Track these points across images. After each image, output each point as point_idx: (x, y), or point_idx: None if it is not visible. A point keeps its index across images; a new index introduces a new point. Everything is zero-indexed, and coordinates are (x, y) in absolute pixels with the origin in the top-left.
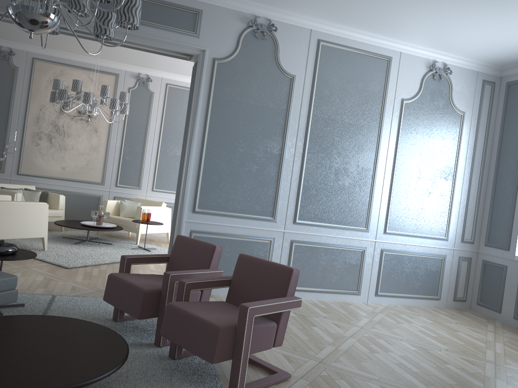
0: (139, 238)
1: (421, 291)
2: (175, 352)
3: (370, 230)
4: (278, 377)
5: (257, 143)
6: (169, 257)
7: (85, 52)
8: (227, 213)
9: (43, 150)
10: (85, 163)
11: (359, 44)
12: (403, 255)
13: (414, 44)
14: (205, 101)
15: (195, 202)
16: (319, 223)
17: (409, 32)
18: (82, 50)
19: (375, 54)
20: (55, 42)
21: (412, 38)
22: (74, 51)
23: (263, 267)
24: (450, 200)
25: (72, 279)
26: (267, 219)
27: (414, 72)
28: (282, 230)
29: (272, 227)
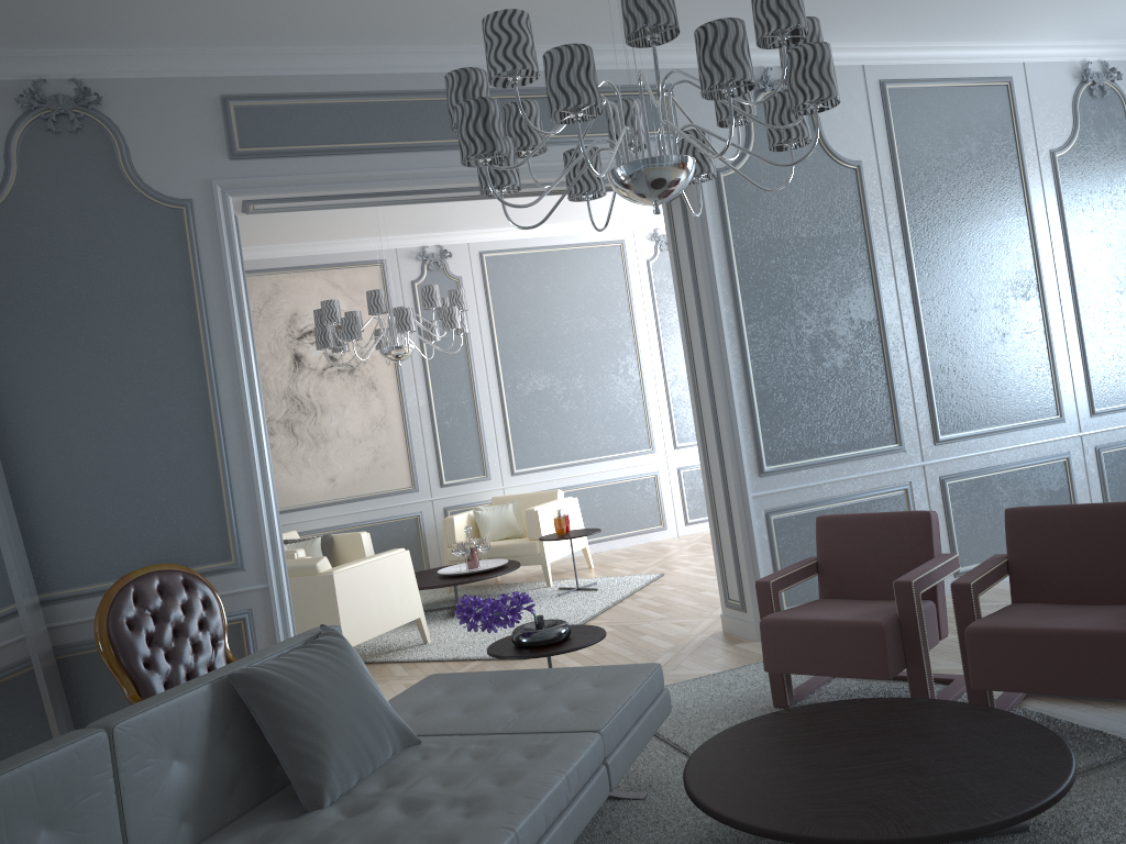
0: (550, 573)
1: None
2: None
3: (1067, 417)
4: None
5: (832, 310)
6: (818, 563)
7: (319, 234)
8: (820, 460)
9: (284, 455)
10: (370, 458)
11: (950, 69)
12: None
13: (1045, 41)
14: (723, 256)
15: (760, 455)
16: (978, 430)
17: (1049, 20)
18: (315, 232)
19: (983, 79)
20: (266, 230)
21: (1048, 31)
22: (295, 238)
23: (1080, 518)
24: None
25: None
26: (889, 449)
27: (1056, 94)
28: (919, 463)
29: (901, 461)
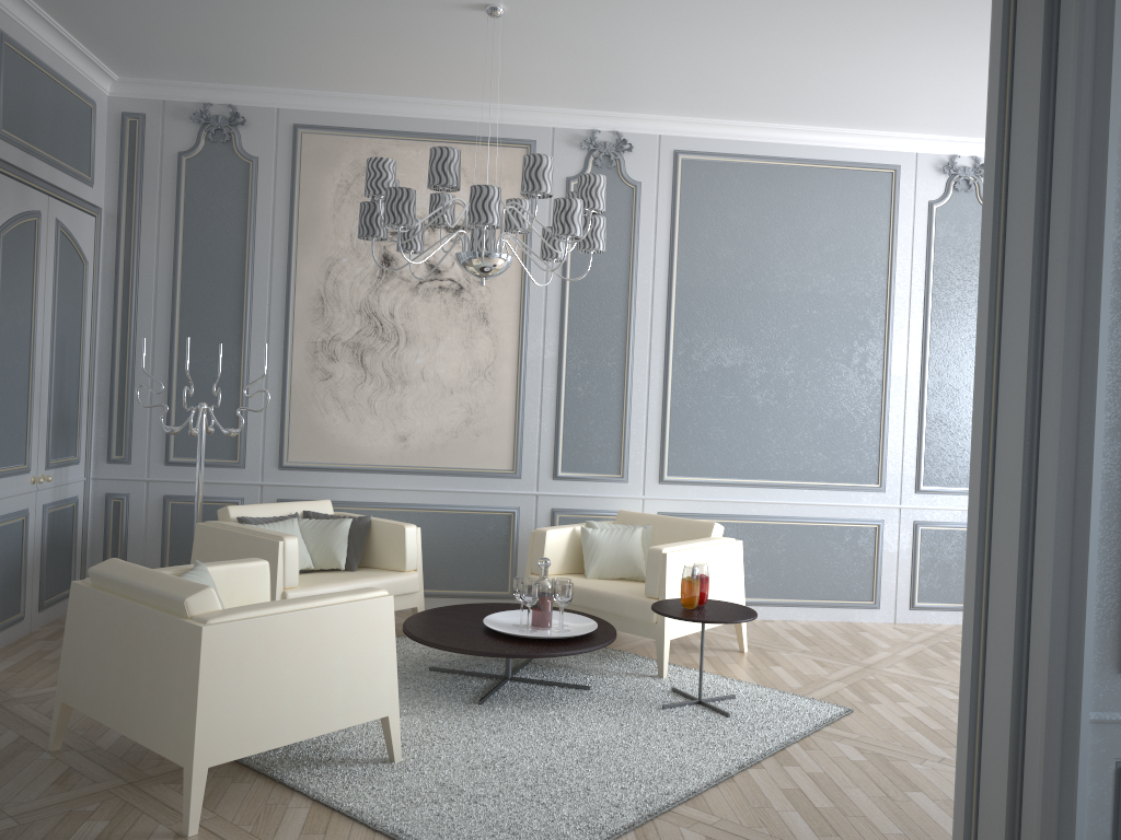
0: (666, 656)
1: None
2: None
3: None
4: None
5: None
6: None
7: (439, 85)
8: None
9: (344, 392)
10: (461, 419)
11: None
12: None
13: None
14: None
15: None
16: None
17: None
18: (431, 79)
19: None
20: (355, 62)
21: None
22: (406, 86)
23: None
24: None
25: None
26: None
27: None
28: None
29: None
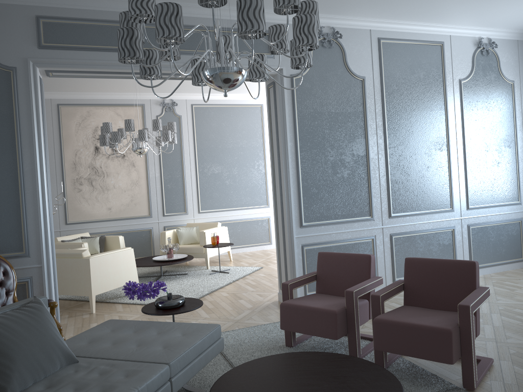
0: (208, 262)
1: (507, 256)
2: (383, 362)
3: (455, 209)
4: (487, 363)
5: (344, 149)
6: (317, 275)
7: (111, 89)
8: (331, 221)
9: (86, 195)
10: (129, 200)
11: (413, 35)
12: (487, 226)
13: (461, 25)
14: (291, 118)
15: (301, 217)
16: (411, 212)
17: (462, 15)
18: (109, 88)
19: (429, 42)
20: (83, 85)
21: (462, 21)
22: (99, 90)
23: (439, 266)
24: (517, 166)
25: (199, 316)
26: (366, 218)
27: (464, 52)
28: (380, 226)
29: (372, 225)
